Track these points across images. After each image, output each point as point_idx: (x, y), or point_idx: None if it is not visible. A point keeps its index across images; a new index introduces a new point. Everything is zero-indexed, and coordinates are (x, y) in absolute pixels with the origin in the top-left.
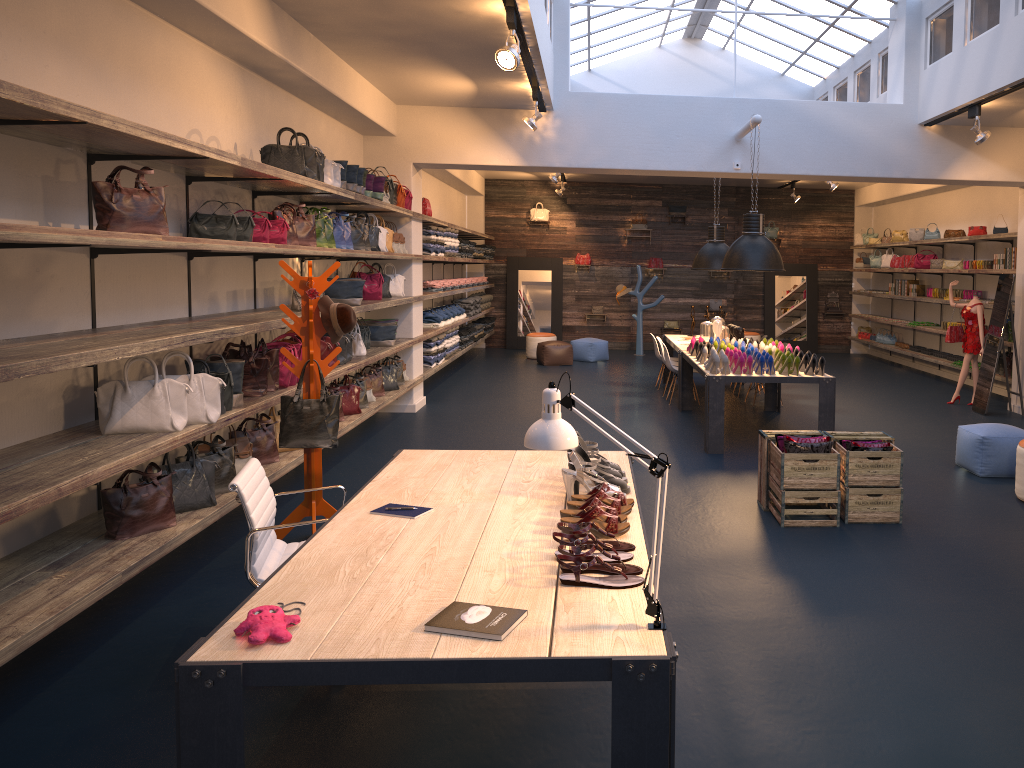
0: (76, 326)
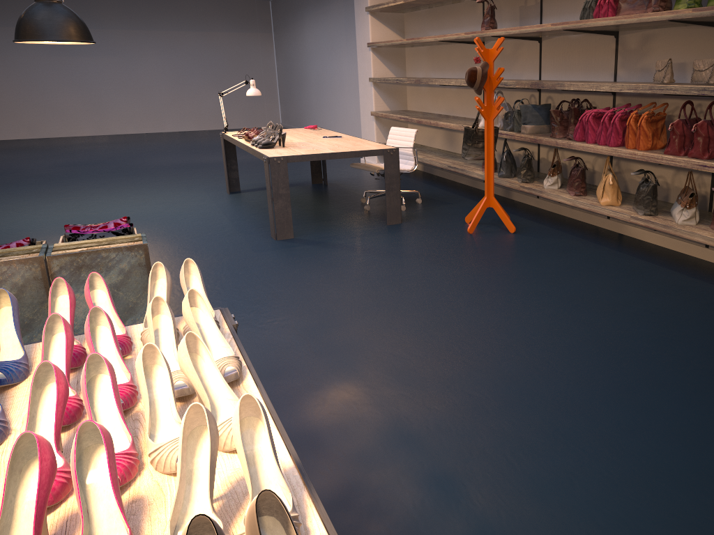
0: (531, 78)
